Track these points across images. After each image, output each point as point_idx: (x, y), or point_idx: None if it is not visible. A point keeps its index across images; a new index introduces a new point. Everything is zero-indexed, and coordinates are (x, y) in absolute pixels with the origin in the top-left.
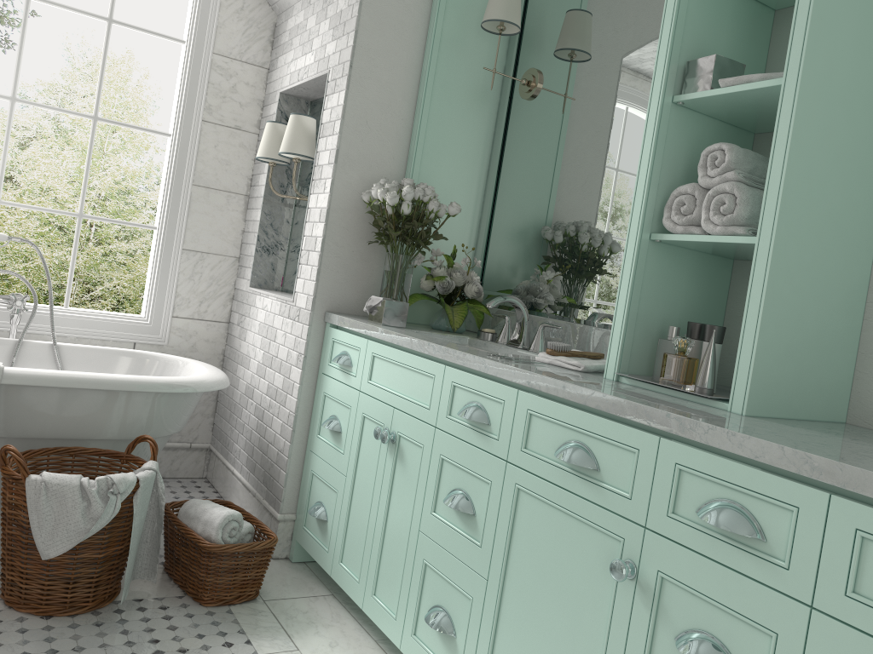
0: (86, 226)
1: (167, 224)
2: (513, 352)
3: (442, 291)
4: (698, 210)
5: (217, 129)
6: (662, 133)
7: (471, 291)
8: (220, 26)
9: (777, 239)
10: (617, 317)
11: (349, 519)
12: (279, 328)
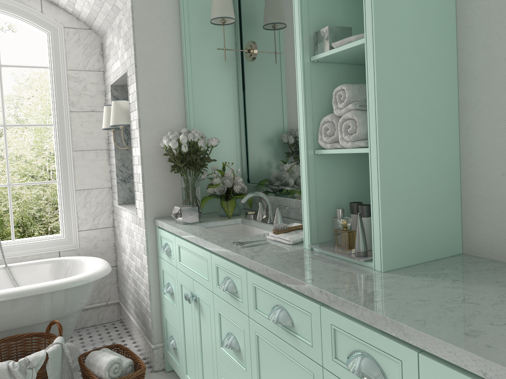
0: (47, 172)
1: (62, 178)
2: (264, 226)
3: (220, 193)
4: (337, 132)
5: (80, 114)
6: (308, 83)
7: (237, 189)
8: (67, 53)
9: (381, 150)
10: (304, 208)
11: (186, 348)
12: (133, 230)
